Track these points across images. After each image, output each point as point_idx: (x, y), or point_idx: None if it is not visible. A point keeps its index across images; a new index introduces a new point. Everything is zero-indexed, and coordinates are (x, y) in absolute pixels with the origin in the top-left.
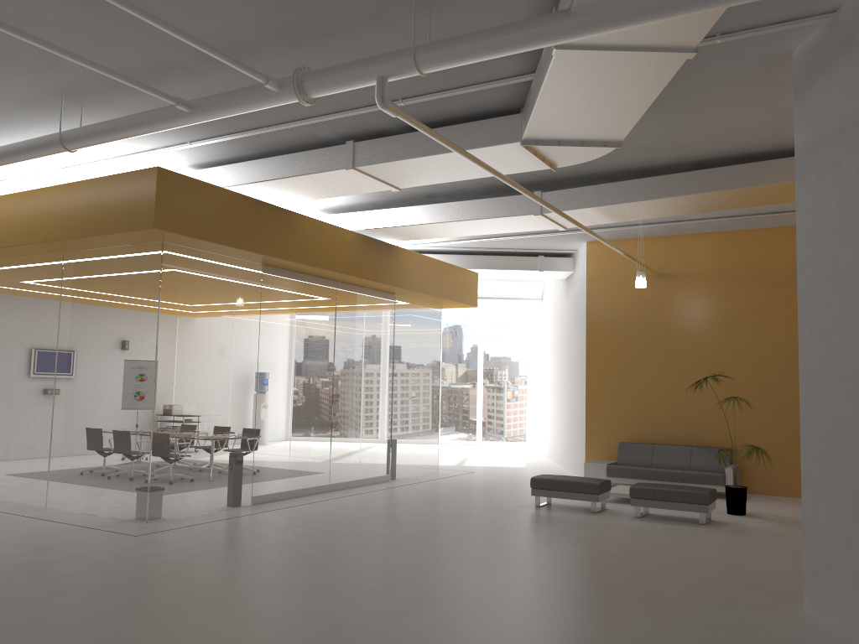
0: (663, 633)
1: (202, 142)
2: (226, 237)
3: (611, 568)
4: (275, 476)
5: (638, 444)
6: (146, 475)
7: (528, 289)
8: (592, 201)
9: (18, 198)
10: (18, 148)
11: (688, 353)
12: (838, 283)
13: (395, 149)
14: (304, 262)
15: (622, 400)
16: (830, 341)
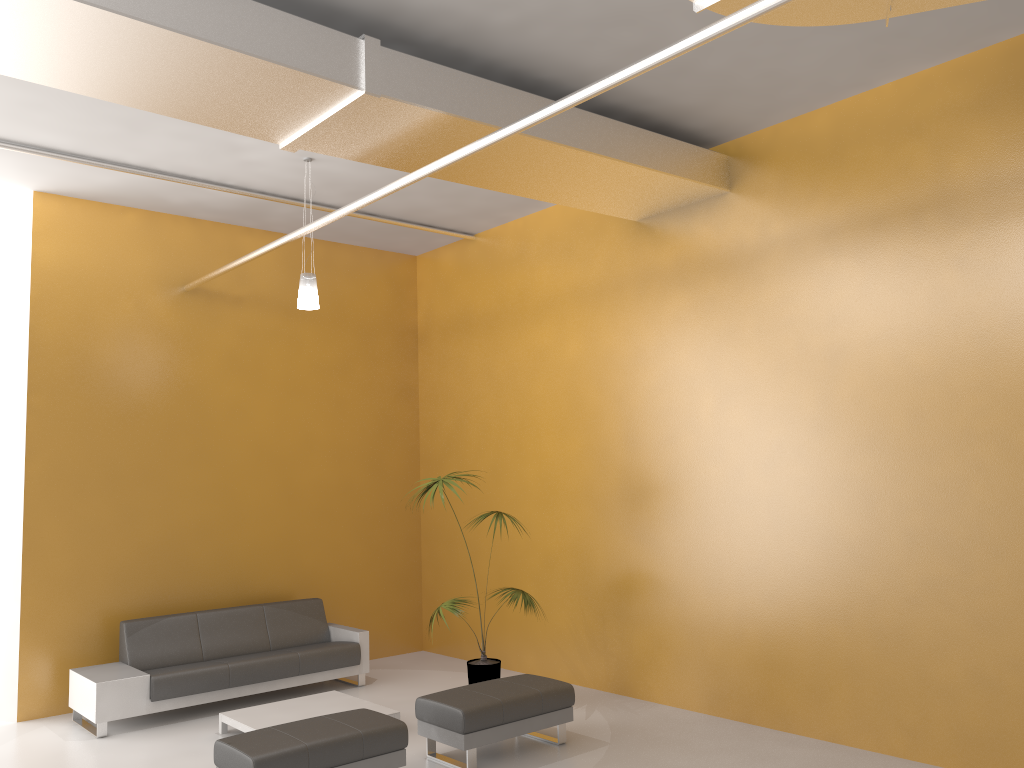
0: None
1: None
2: None
3: None
4: None
5: (168, 619)
6: None
7: None
8: (479, 111)
9: None
10: None
11: (237, 437)
12: None
13: None
14: None
15: (111, 532)
16: None
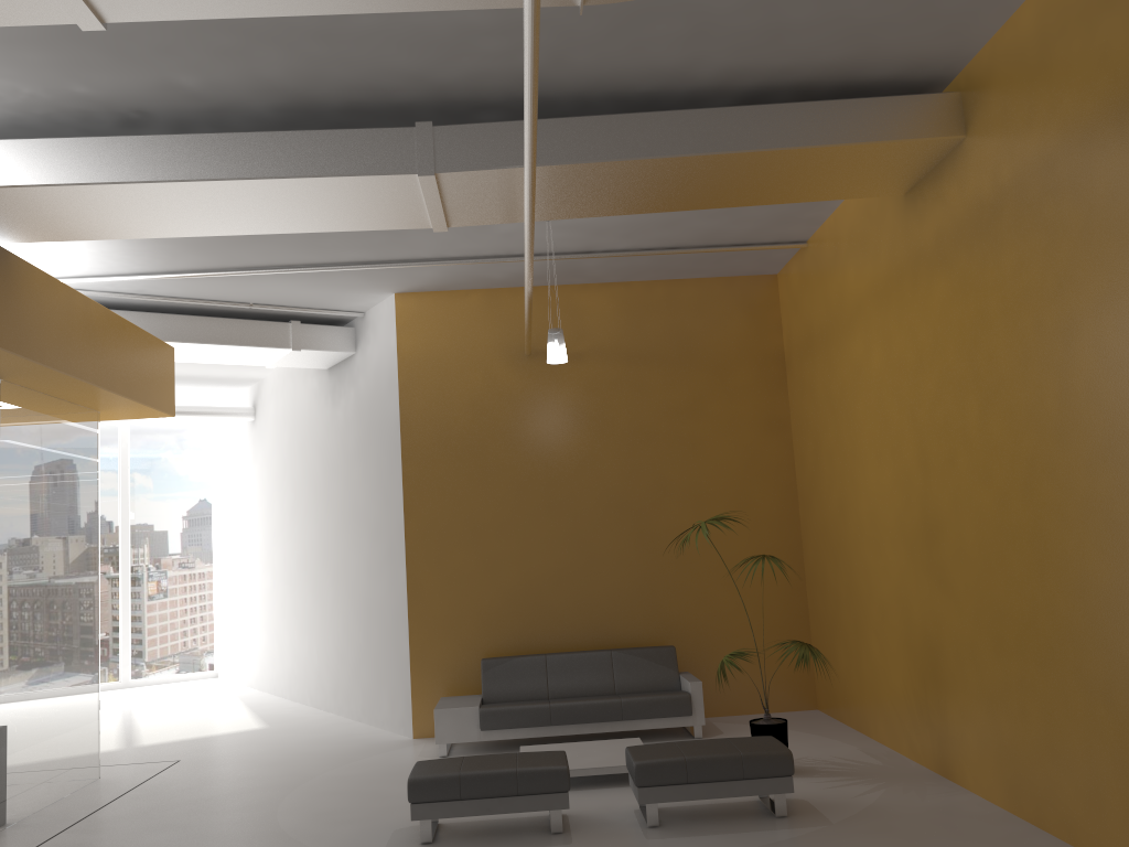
0: None
1: None
2: None
3: None
4: None
5: (519, 659)
6: None
7: (218, 400)
8: (553, 152)
9: None
10: None
11: (586, 488)
12: None
13: None
14: None
15: (477, 580)
16: None
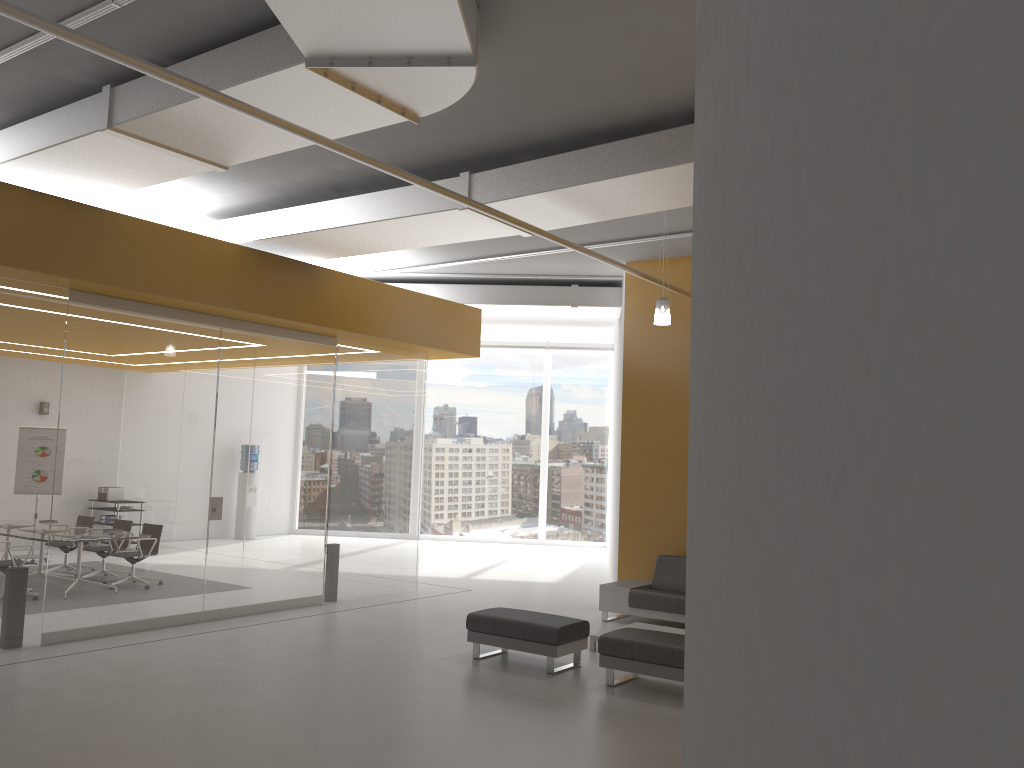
0: None
1: None
2: None
3: None
4: (91, 602)
5: (684, 559)
6: None
7: (603, 336)
8: (537, 184)
9: None
10: None
11: None
12: (711, 280)
13: (157, 93)
14: (129, 286)
15: (669, 492)
16: (704, 405)
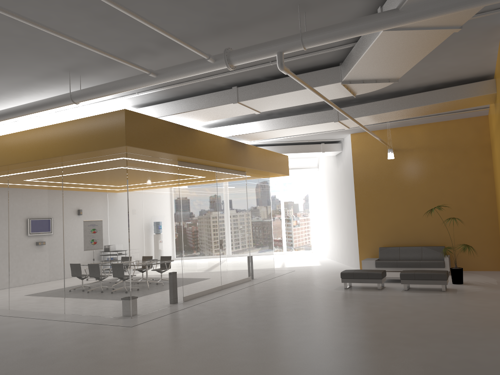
0: (470, 358)
1: (145, 92)
2: (162, 147)
3: (413, 322)
4: (194, 284)
5: (390, 248)
6: (128, 290)
7: (307, 162)
8: (368, 112)
9: (34, 132)
10: (42, 104)
11: (414, 193)
12: None
13: (263, 90)
14: (202, 158)
15: (378, 223)
16: None
